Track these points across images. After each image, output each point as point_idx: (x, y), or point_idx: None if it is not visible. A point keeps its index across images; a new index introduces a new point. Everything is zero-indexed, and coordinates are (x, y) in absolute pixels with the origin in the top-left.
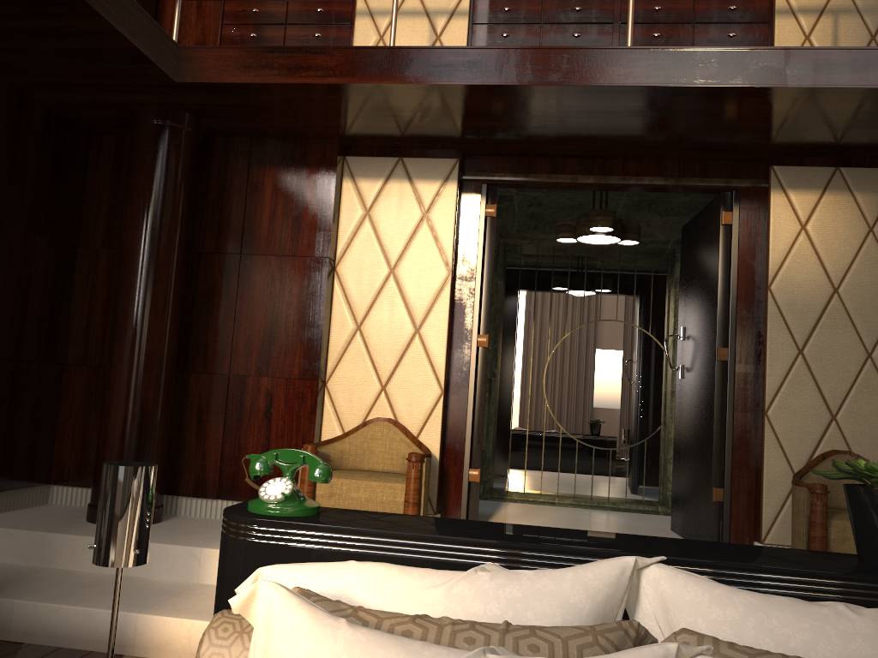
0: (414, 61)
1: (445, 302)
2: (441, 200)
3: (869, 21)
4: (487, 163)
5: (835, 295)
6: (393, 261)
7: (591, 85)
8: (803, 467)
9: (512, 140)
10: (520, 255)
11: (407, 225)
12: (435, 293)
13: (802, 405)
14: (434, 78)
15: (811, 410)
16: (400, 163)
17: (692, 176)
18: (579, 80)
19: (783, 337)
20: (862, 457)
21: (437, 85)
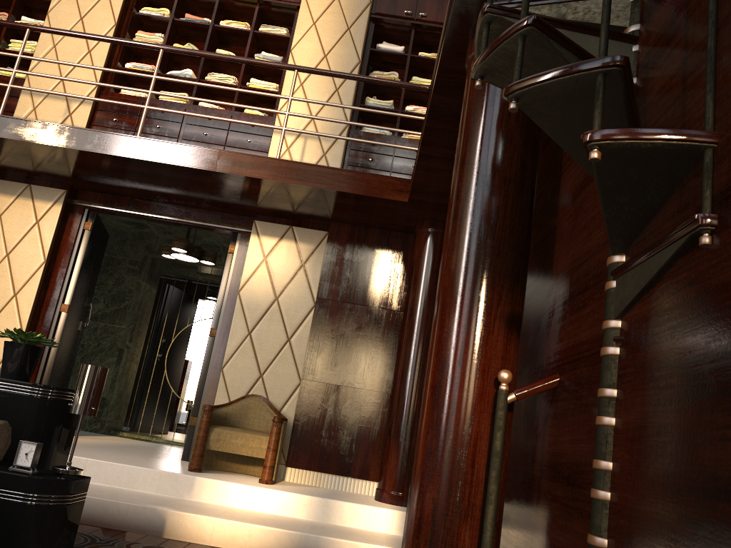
0: (8, 125)
1: (37, 279)
2: (49, 214)
3: (324, 145)
4: (90, 196)
5: (276, 301)
6: (10, 249)
7: (108, 154)
8: (229, 402)
9: (97, 183)
10: (167, 268)
11: (24, 227)
12: (32, 272)
13: (244, 366)
14: (18, 136)
15: (249, 370)
16: (29, 187)
17: (214, 221)
18: (102, 150)
19: (241, 323)
20: (267, 399)
21: (19, 140)
